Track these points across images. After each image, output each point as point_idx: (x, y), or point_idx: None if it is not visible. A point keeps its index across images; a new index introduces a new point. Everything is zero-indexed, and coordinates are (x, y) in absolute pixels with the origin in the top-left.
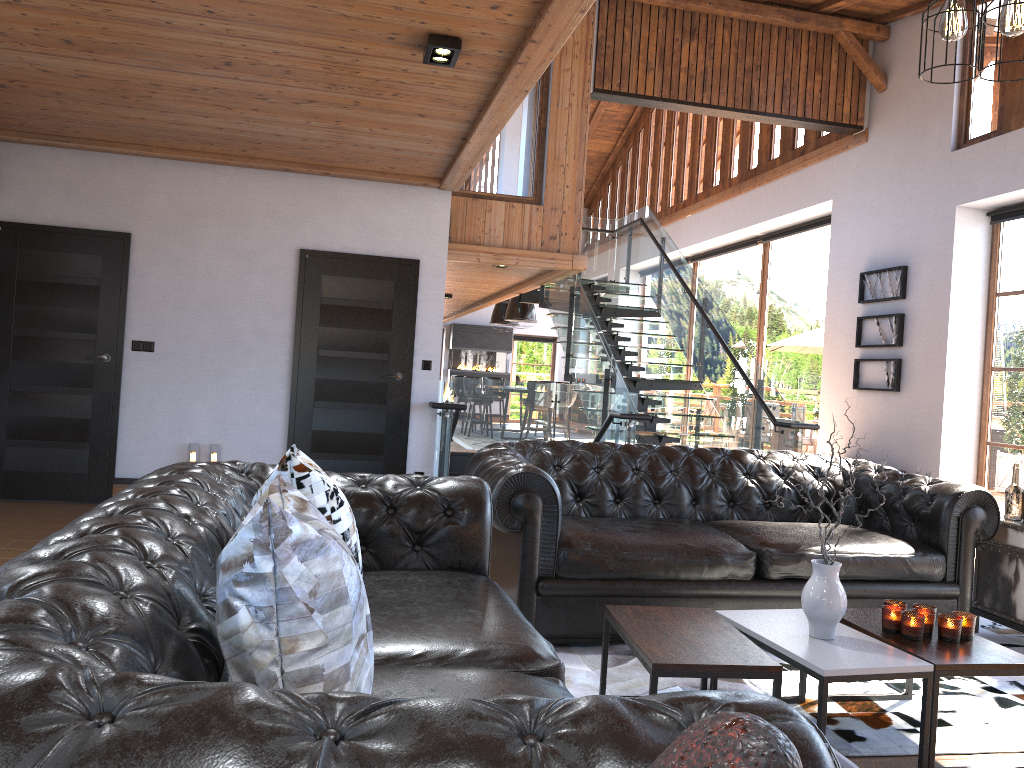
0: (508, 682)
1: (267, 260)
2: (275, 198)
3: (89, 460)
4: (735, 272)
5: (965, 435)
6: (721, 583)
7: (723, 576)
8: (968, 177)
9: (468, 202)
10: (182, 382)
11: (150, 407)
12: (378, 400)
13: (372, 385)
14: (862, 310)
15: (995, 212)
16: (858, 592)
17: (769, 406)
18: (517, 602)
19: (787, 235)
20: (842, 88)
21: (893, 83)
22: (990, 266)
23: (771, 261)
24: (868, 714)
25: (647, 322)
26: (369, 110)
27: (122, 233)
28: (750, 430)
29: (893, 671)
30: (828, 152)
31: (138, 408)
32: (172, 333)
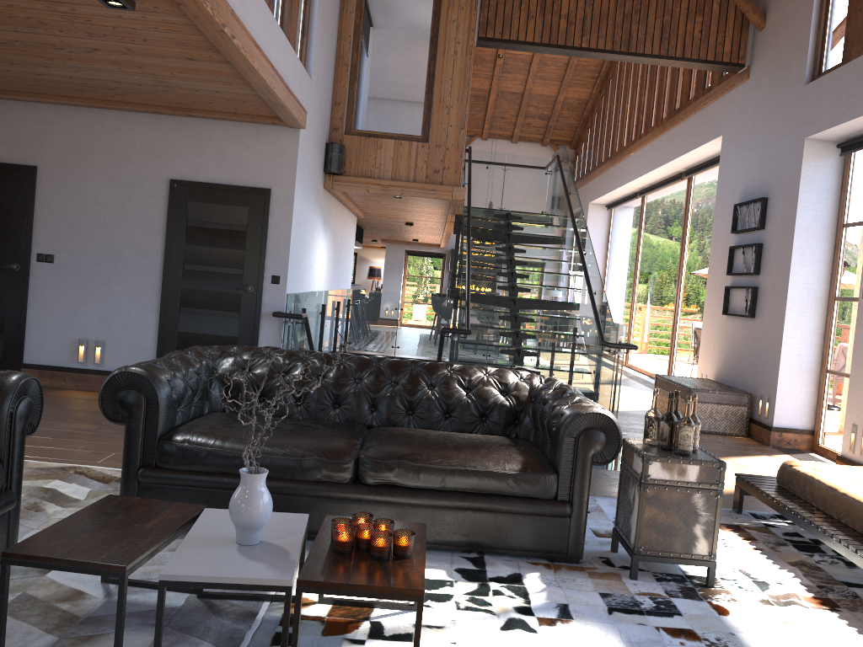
0: None
1: (144, 188)
2: (151, 136)
3: (3, 348)
4: (669, 205)
5: (806, 362)
6: (314, 484)
7: (317, 477)
8: (815, 109)
9: (361, 140)
10: (75, 288)
11: (50, 308)
12: (233, 308)
13: (228, 295)
14: (735, 240)
15: (843, 144)
16: (456, 503)
17: (605, 327)
18: (120, 486)
19: (701, 170)
20: (724, 28)
21: (770, 21)
22: (840, 197)
23: (693, 195)
24: (343, 620)
25: (547, 248)
26: (147, 56)
27: (29, 166)
28: (595, 348)
29: (243, 582)
30: (721, 90)
31: (41, 308)
32: (68, 248)
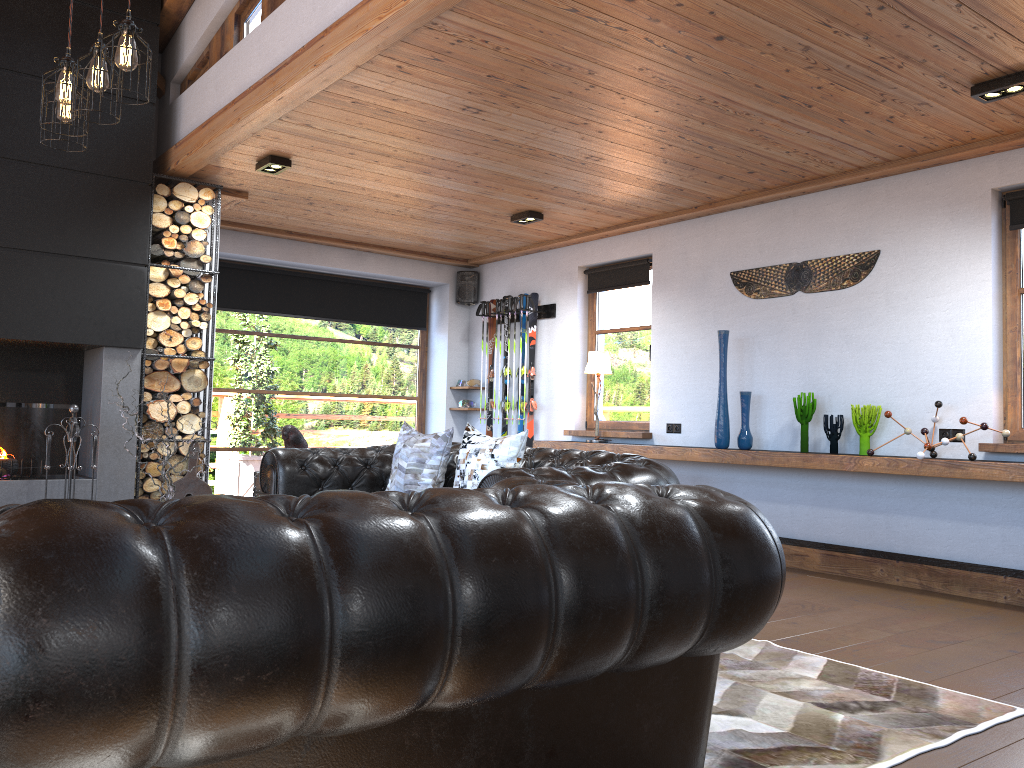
0: None
1: None
2: None
3: None
4: None
5: None
6: None
7: None
8: None
9: None
10: None
11: None
12: None
13: None
14: None
15: None
16: None
17: None
18: None
19: None
20: None
21: None
22: None
23: None
24: None
25: None
26: None
27: None
28: None
29: None
30: None
31: None
32: None
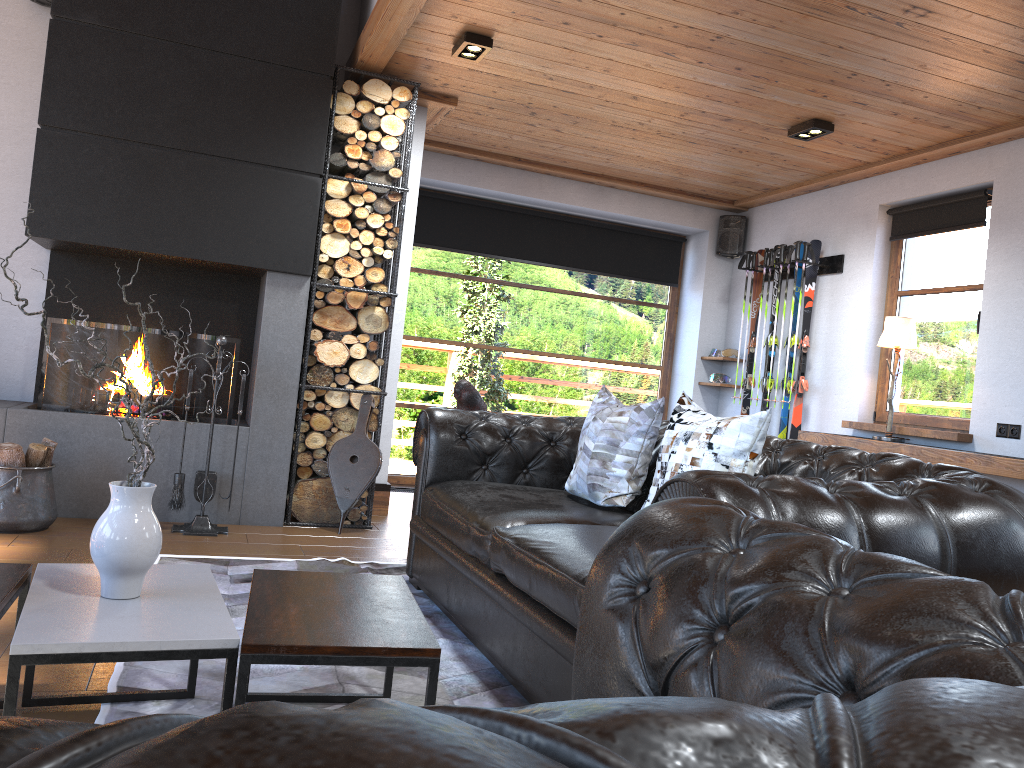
0: (526, 511)
1: None
2: None
3: None
4: None
5: None
6: None
7: None
8: None
9: None
10: None
11: None
12: None
13: None
14: None
15: None
16: None
17: None
18: None
19: None
20: None
21: None
22: None
23: None
24: None
25: None
26: None
27: None
28: None
29: None
30: None
31: None
32: None
